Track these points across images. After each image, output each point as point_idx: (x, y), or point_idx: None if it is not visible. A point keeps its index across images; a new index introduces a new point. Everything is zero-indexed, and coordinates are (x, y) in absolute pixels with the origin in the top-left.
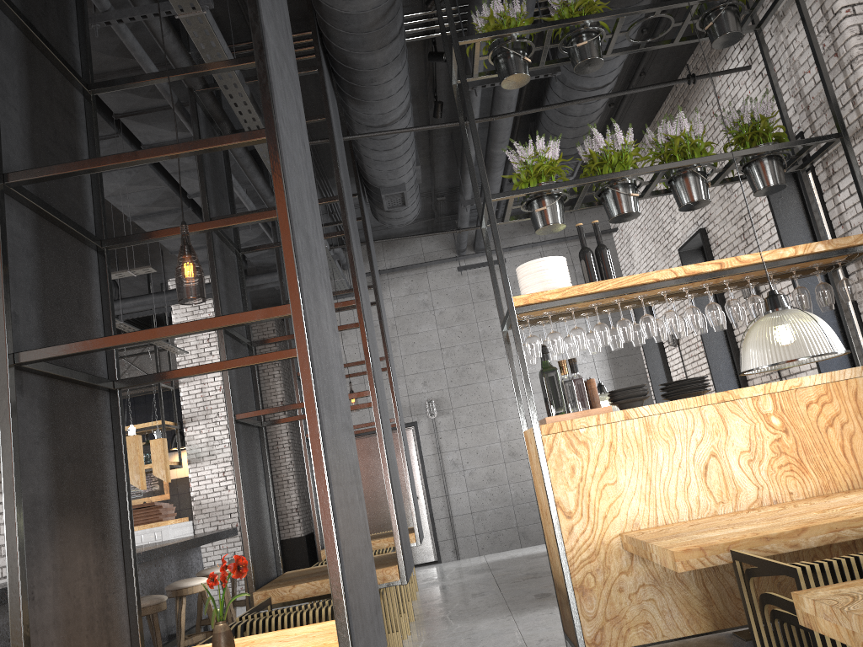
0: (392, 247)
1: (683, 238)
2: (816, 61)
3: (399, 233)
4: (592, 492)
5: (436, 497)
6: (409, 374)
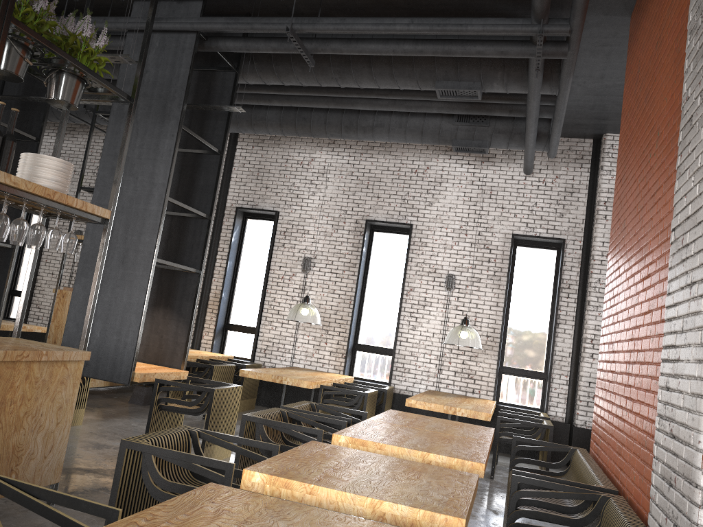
0: None
1: None
2: None
3: None
4: None
5: None
6: None
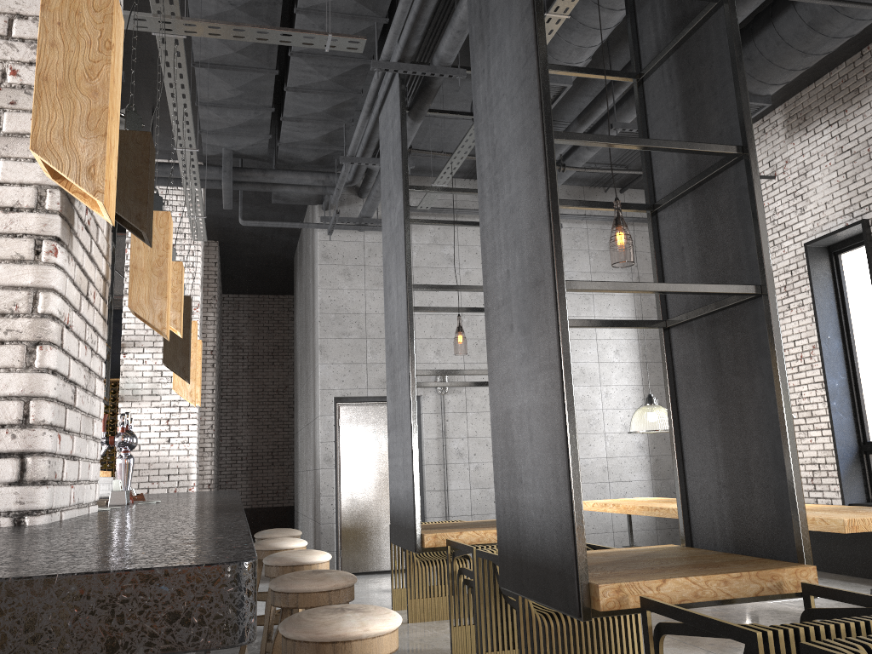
0: (421, 184)
1: (814, 232)
2: None
3: (437, 169)
4: None
5: (432, 490)
6: (420, 338)
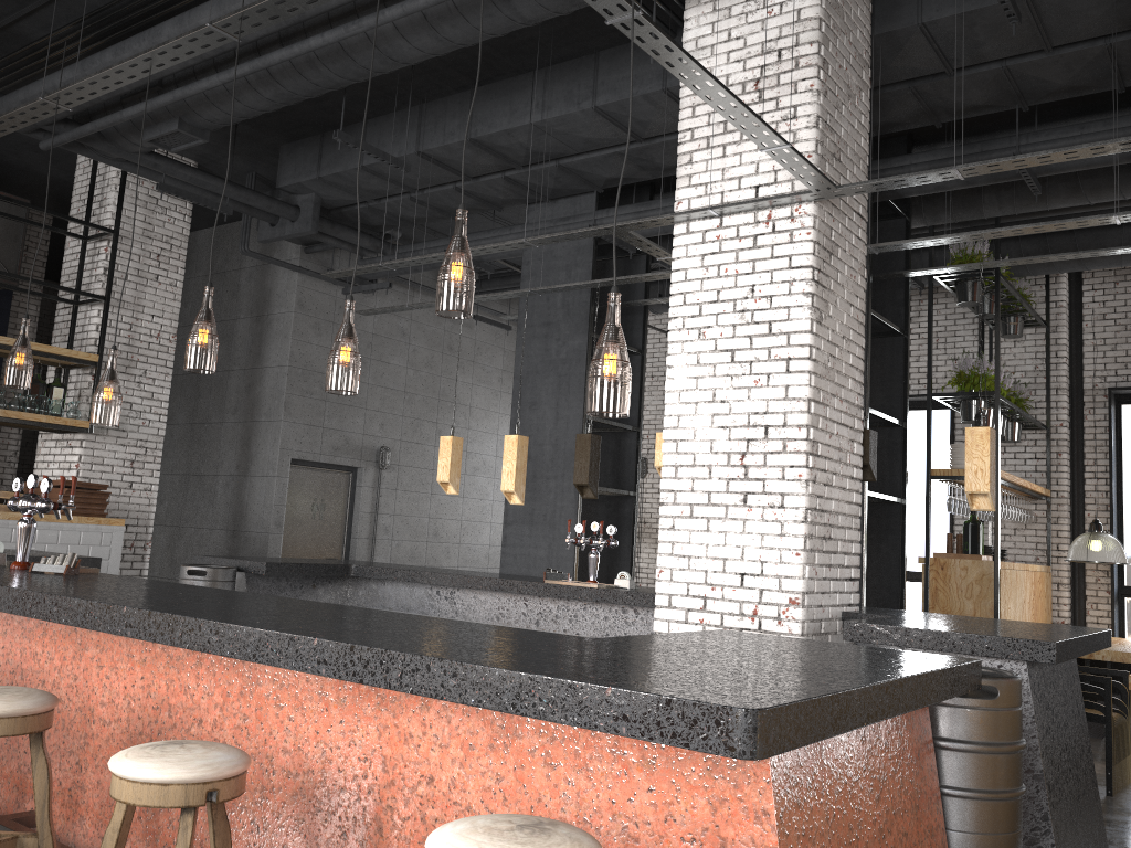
0: None
1: None
2: (1047, 379)
3: (413, 240)
4: (1006, 611)
5: None
6: (370, 409)
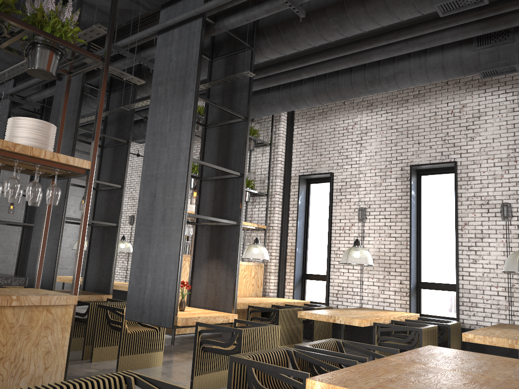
0: None
1: None
2: (269, 171)
3: None
4: None
5: None
6: None
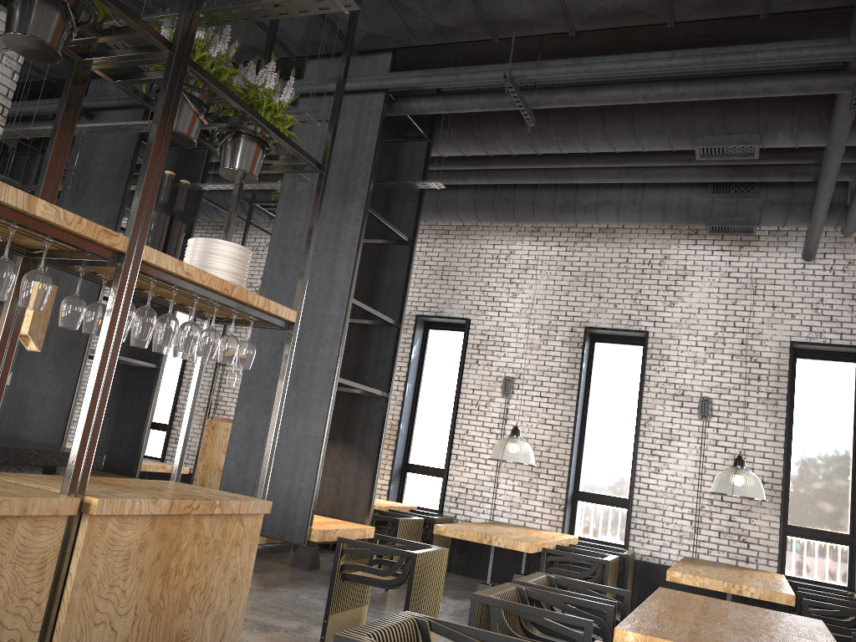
0: None
1: None
2: None
3: None
4: None
5: None
6: None
